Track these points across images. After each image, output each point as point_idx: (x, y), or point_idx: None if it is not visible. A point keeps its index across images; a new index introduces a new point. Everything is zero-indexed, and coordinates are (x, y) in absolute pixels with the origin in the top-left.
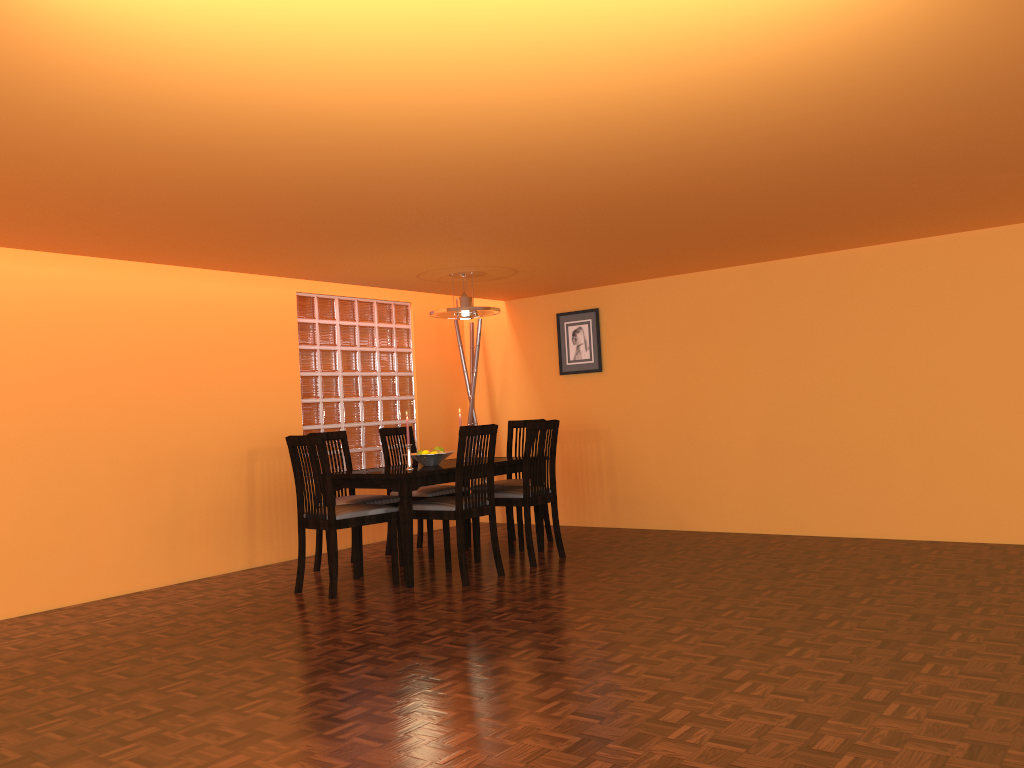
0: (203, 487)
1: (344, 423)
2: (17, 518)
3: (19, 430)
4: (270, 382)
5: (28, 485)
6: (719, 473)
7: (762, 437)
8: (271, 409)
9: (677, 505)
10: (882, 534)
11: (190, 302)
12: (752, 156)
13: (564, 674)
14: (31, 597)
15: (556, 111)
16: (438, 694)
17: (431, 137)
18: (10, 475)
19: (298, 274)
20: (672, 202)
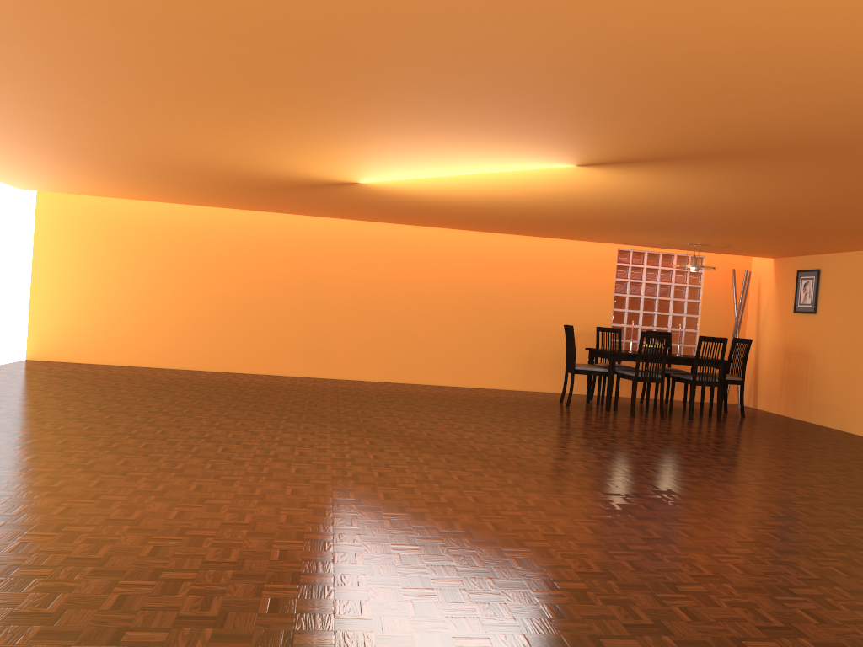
0: (546, 347)
1: (641, 325)
2: (457, 344)
3: (463, 307)
4: (593, 297)
5: (463, 331)
6: None
7: None
8: (592, 312)
9: (843, 413)
10: None
11: (551, 252)
12: (705, 206)
13: (573, 435)
14: (459, 379)
15: (568, 198)
16: (520, 427)
17: (540, 204)
18: (457, 325)
19: (598, 241)
20: (721, 220)
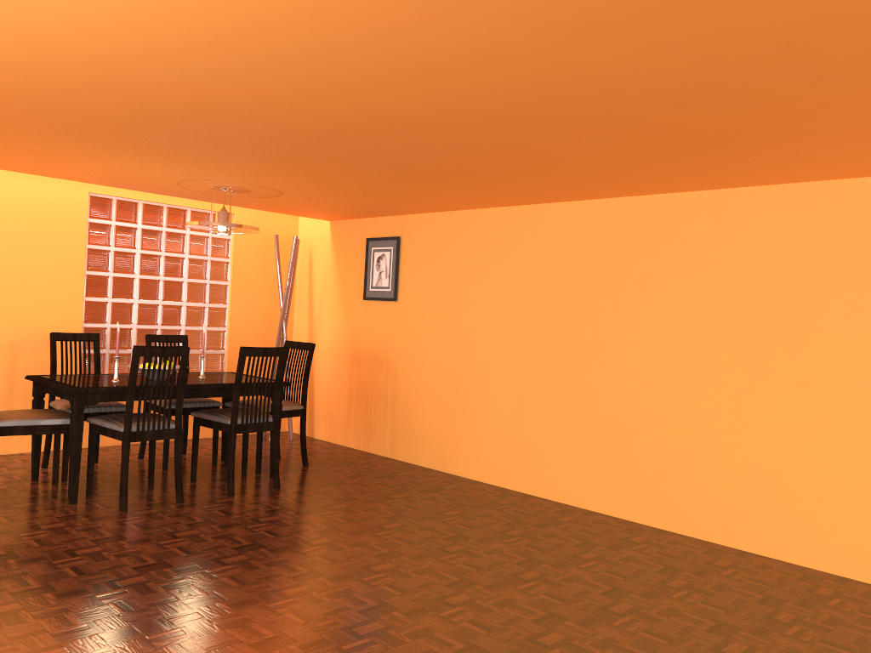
0: None
1: (136, 324)
2: None
3: None
4: (46, 278)
5: None
6: (481, 420)
7: (521, 389)
8: (45, 304)
9: (443, 446)
10: (616, 512)
11: None
12: (278, 58)
13: None
14: None
15: None
16: None
17: None
18: None
19: (47, 173)
20: (296, 119)
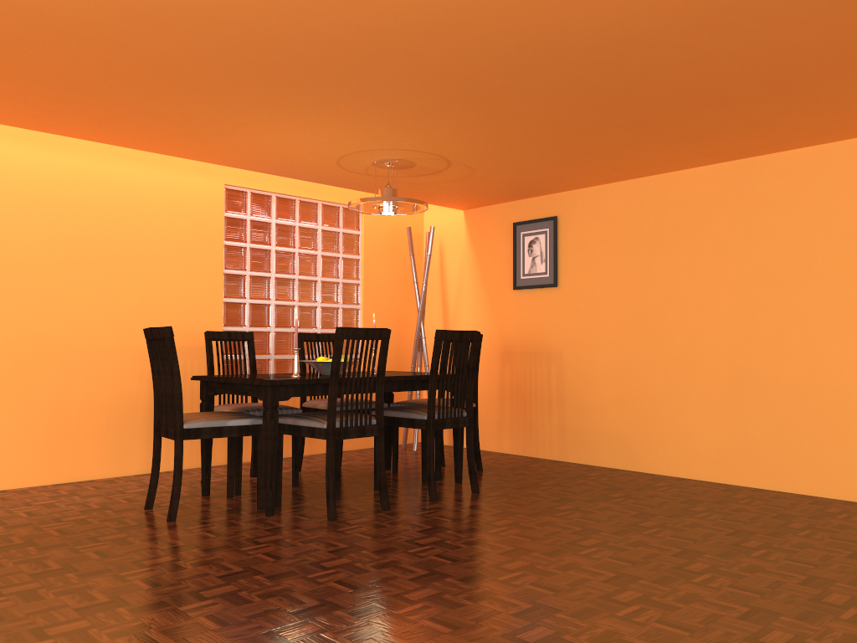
0: (95, 383)
1: (274, 327)
2: None
3: None
4: (186, 277)
5: None
6: (681, 408)
7: (735, 368)
8: (185, 306)
9: (631, 442)
10: None
11: (93, 184)
12: None
13: None
14: None
15: None
16: None
17: None
18: None
19: (200, 154)
20: (589, 19)
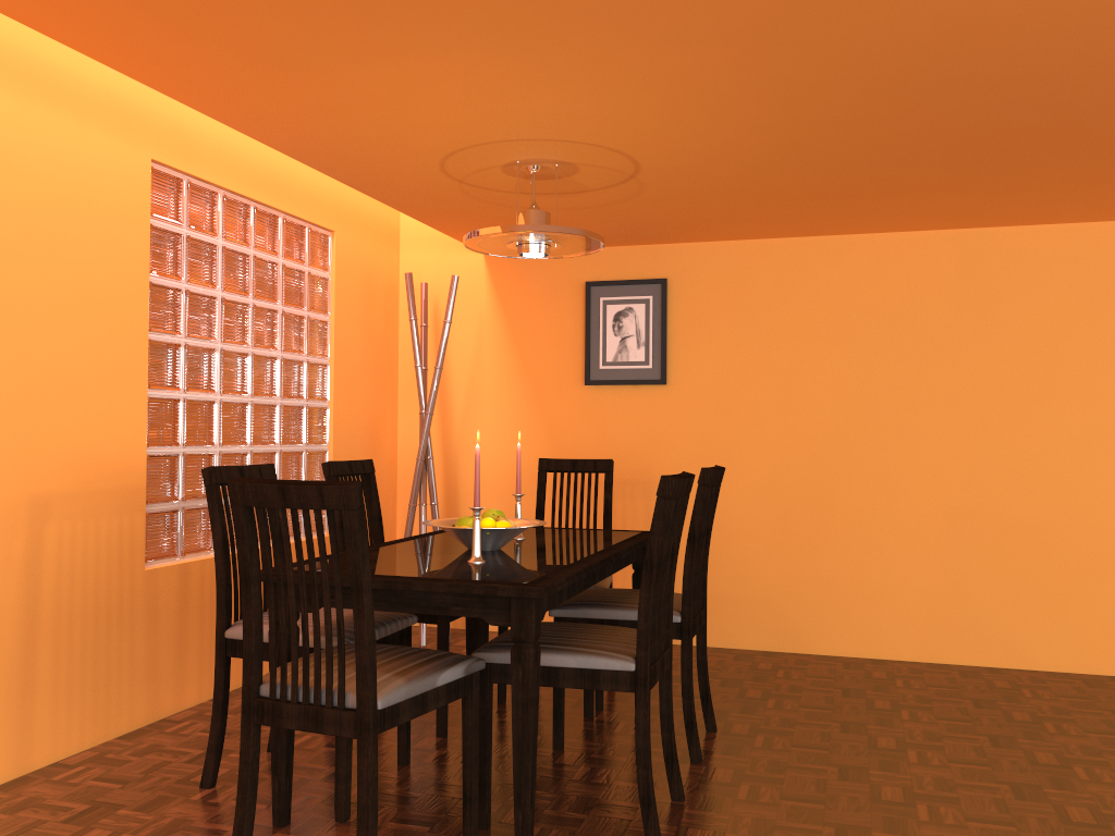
0: None
1: (220, 445)
2: None
3: None
4: (89, 345)
5: None
6: (871, 563)
7: (953, 508)
8: (87, 406)
9: (790, 611)
10: None
11: None
12: None
13: None
14: None
15: None
16: None
17: None
18: None
19: (216, 93)
20: None
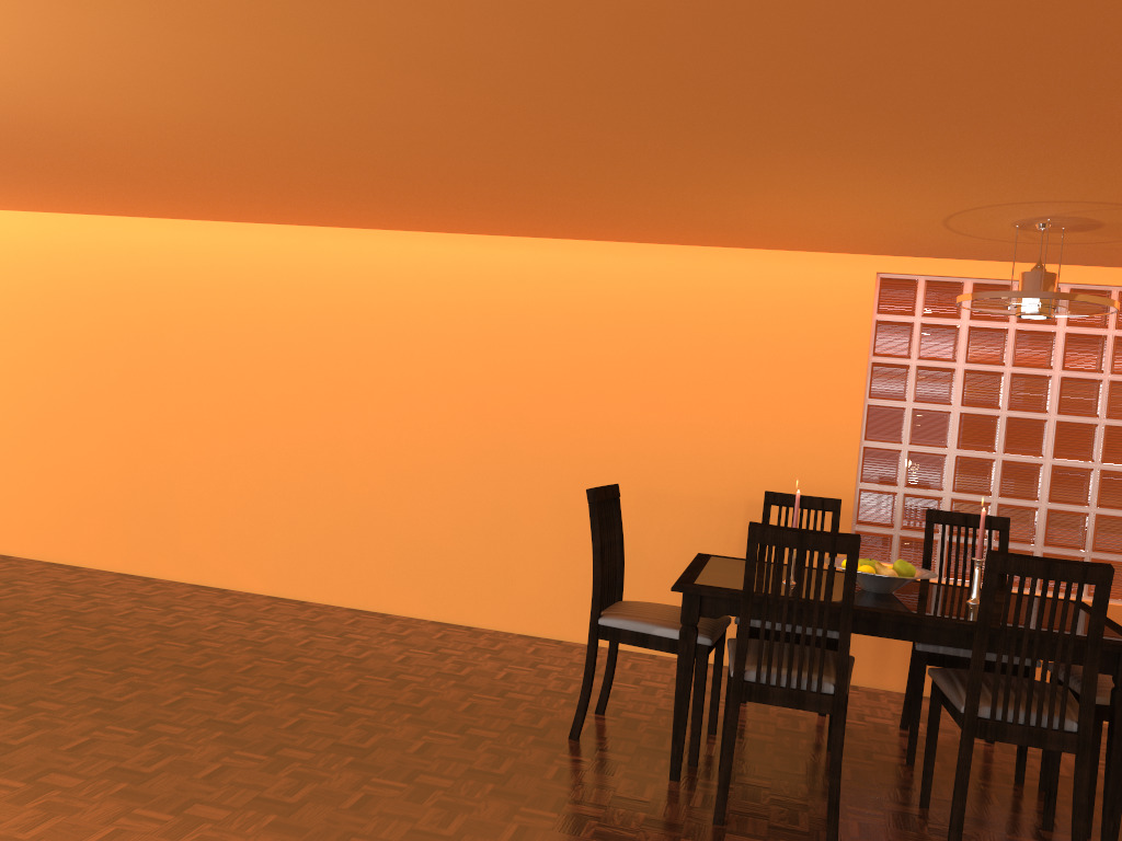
0: (670, 537)
1: (949, 491)
2: (446, 519)
3: (460, 427)
4: (803, 409)
5: (461, 487)
6: None
7: None
8: (798, 449)
9: None
10: None
11: (686, 289)
12: None
13: None
14: (449, 606)
15: None
16: None
17: None
18: (445, 473)
19: (765, 243)
20: None
